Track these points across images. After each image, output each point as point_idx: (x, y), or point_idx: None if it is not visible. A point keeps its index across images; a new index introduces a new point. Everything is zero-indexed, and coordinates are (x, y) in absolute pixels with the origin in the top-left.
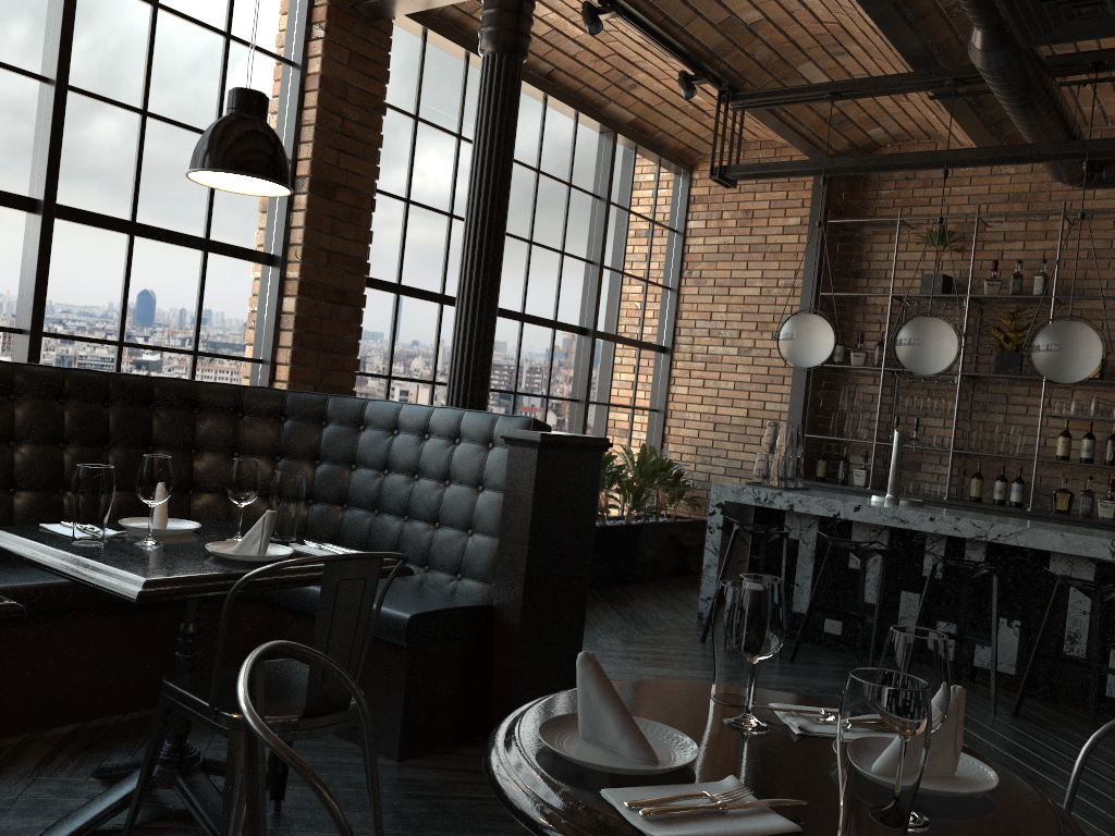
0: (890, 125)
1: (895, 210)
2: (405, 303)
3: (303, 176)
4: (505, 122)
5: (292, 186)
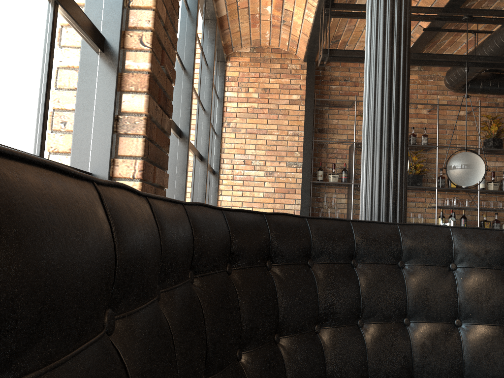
0: (349, 49)
1: (340, 97)
2: None
3: None
4: None
5: None
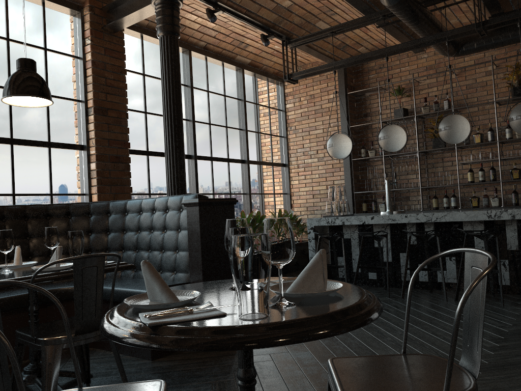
0: (367, 45)
1: (377, 83)
2: (152, 159)
3: (91, 107)
4: (173, 65)
5: (86, 112)
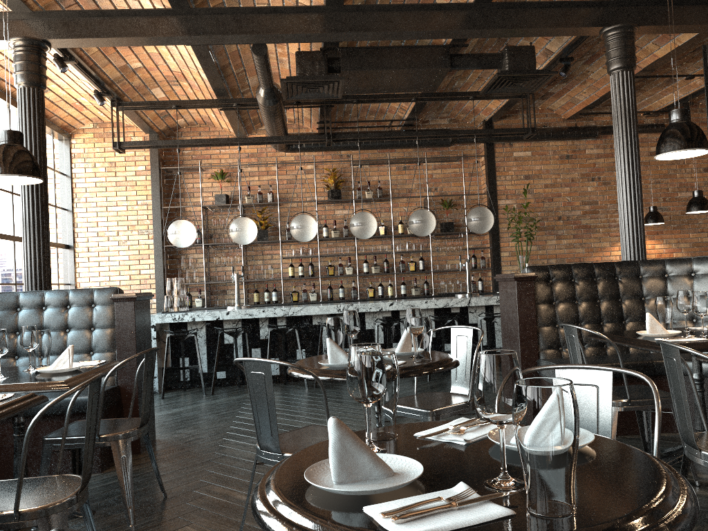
0: (188, 118)
1: (193, 161)
2: None
3: None
4: (42, 126)
5: None
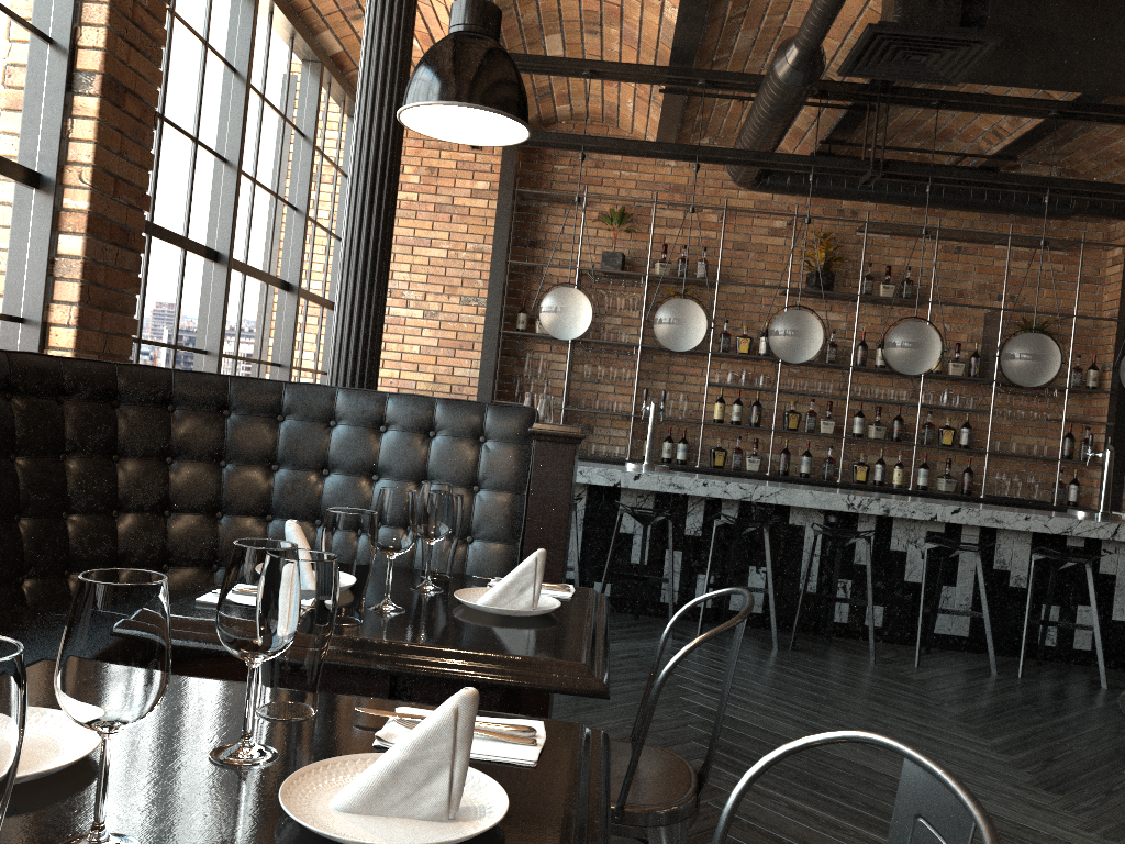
0: (579, 104)
1: (570, 186)
2: (155, 247)
3: (87, 71)
4: (407, 56)
5: (69, 82)
